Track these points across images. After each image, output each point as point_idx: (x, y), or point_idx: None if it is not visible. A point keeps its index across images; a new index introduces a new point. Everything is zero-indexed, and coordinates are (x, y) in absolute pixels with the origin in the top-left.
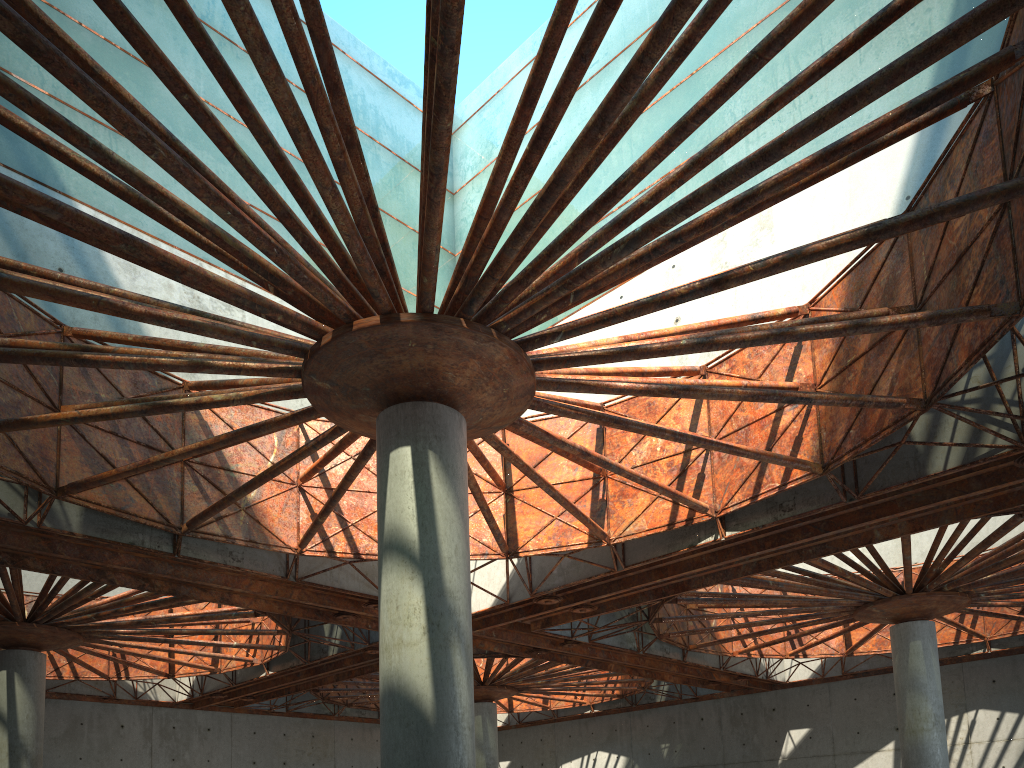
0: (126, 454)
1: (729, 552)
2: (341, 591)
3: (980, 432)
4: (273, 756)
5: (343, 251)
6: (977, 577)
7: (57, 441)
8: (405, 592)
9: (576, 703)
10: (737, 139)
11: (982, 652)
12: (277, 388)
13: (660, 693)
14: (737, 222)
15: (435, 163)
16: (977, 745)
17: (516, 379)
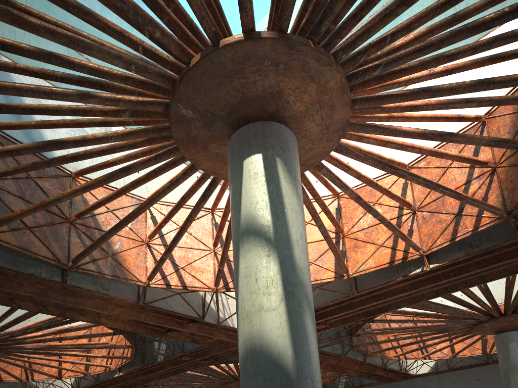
0: None
1: (424, 282)
2: (173, 313)
3: None
4: None
5: None
6: None
7: None
8: (263, 267)
9: None
10: None
11: None
12: (146, 126)
13: (341, 383)
14: (496, 3)
15: None
16: None
17: (338, 111)
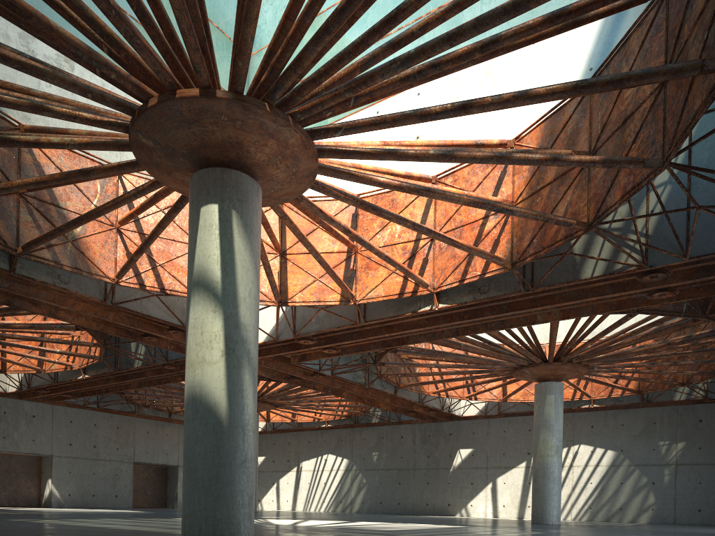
0: None
1: (439, 319)
2: (148, 317)
3: (618, 253)
4: (86, 440)
5: (170, 26)
6: (595, 355)
7: None
8: (209, 322)
9: (315, 419)
10: None
11: (588, 407)
12: (107, 139)
13: (375, 416)
14: (478, 62)
15: None
16: (577, 468)
17: (304, 162)
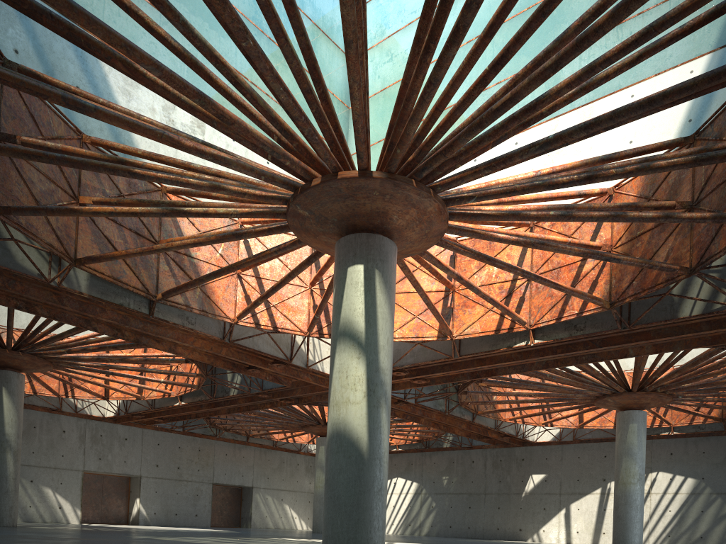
0: (121, 237)
1: (531, 353)
2: (258, 352)
3: (717, 293)
4: (171, 462)
5: (336, 119)
6: (681, 385)
7: (76, 223)
8: (353, 367)
9: None
10: (613, 76)
11: (667, 434)
12: (264, 209)
13: (446, 441)
14: None
15: (436, 76)
16: (655, 495)
17: (436, 225)
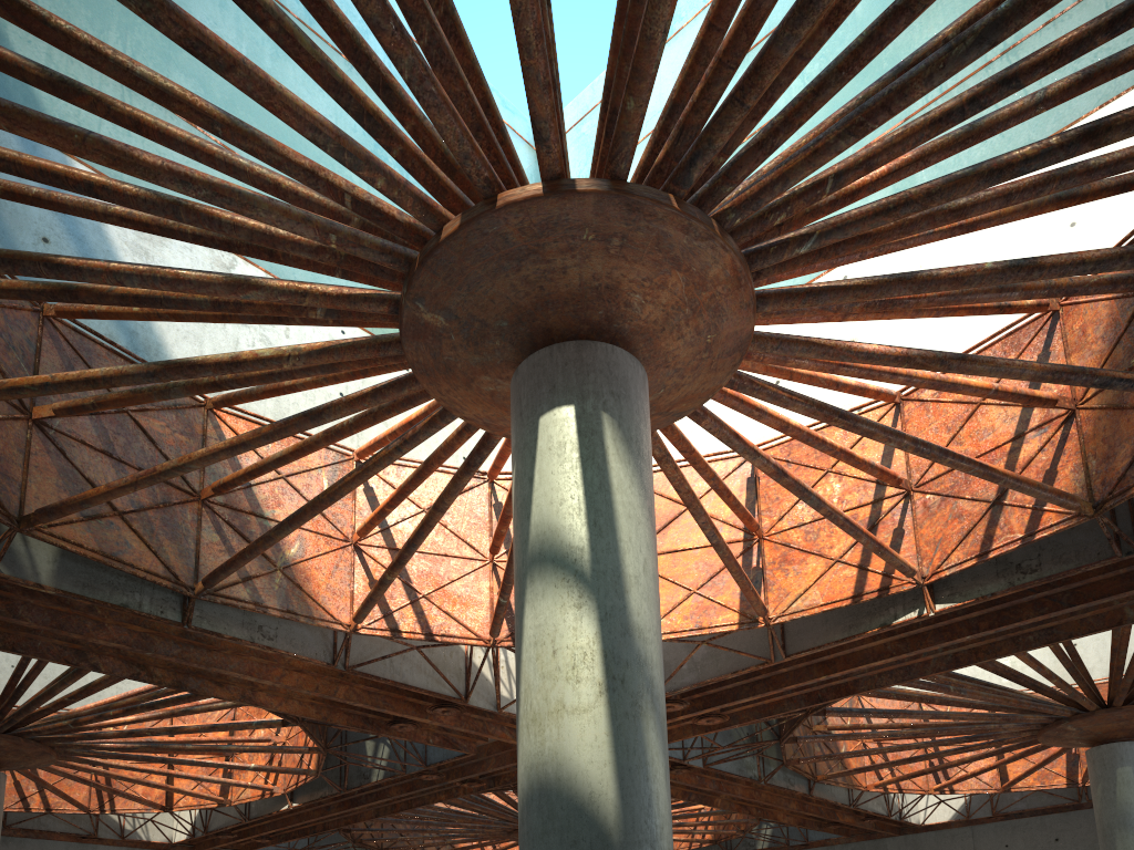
0: None
1: (926, 637)
2: (403, 687)
3: None
4: None
5: (484, 86)
6: None
7: (25, 454)
8: (568, 628)
9: None
10: None
11: None
12: (356, 338)
13: (762, 838)
14: (1056, 103)
15: None
16: None
17: (730, 318)
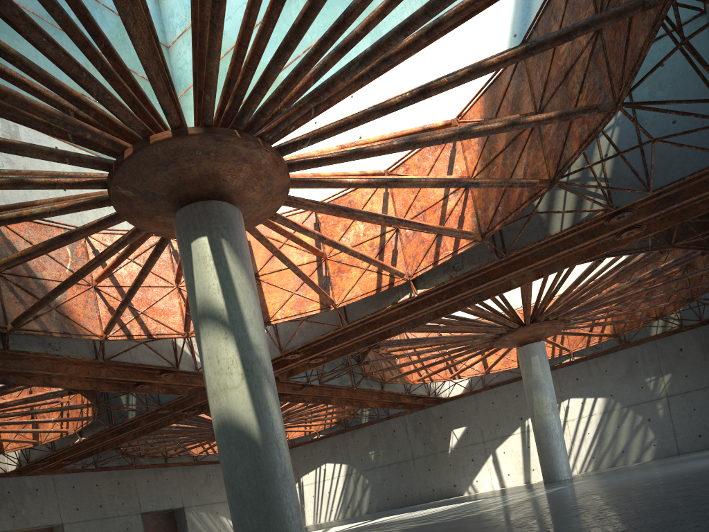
0: None
1: (418, 305)
2: (140, 366)
3: (582, 202)
4: (91, 502)
5: (132, 77)
6: (570, 308)
7: None
8: (223, 349)
9: (306, 432)
10: None
11: (569, 361)
12: (85, 199)
13: (364, 417)
14: (420, 49)
15: None
16: (571, 422)
17: (277, 179)
